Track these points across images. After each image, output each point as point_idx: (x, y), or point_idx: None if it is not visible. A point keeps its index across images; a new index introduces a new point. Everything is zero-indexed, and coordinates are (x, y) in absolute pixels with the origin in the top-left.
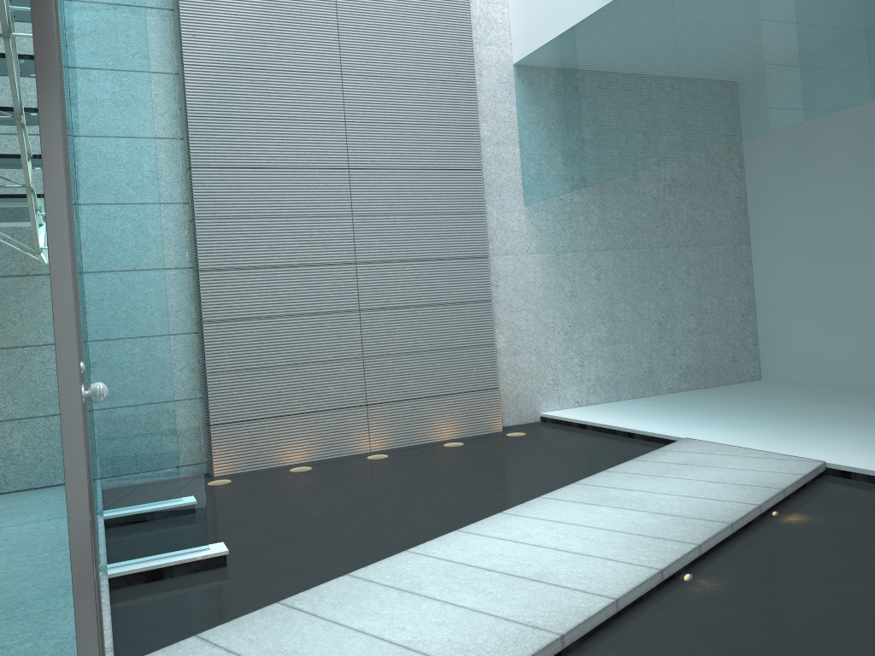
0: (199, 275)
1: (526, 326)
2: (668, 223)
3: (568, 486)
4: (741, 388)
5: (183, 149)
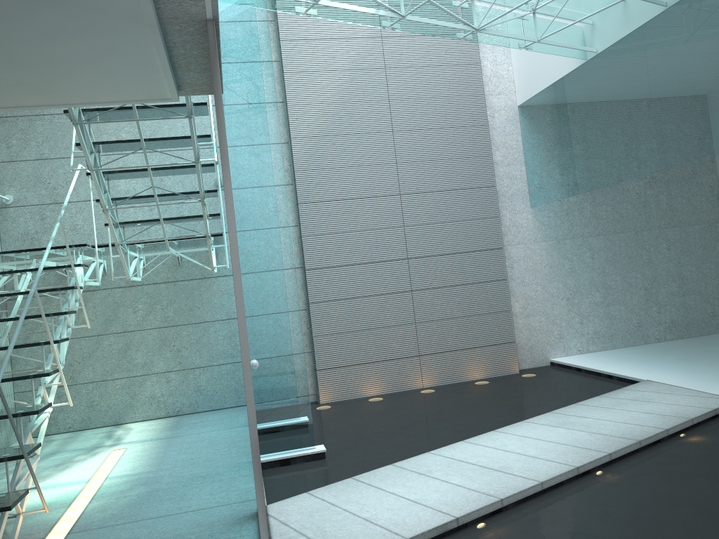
0: (306, 273)
1: (536, 296)
2: (650, 211)
3: (544, 414)
4: (717, 337)
5: (292, 191)
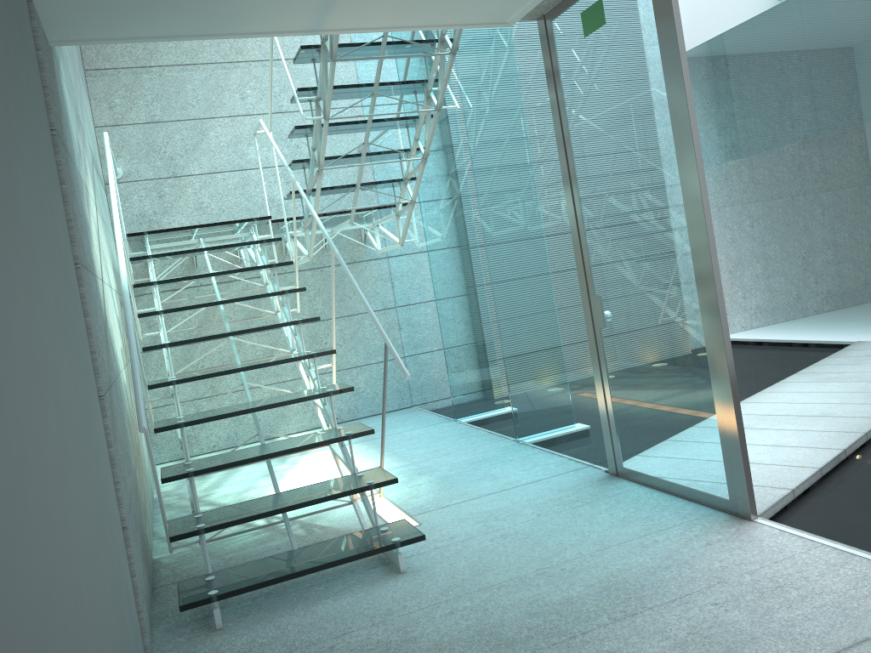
0: None
1: None
2: (804, 174)
3: (793, 375)
4: None
5: None
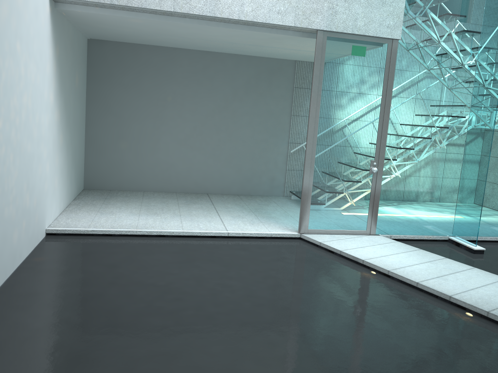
0: None
1: None
2: None
3: None
4: None
5: None
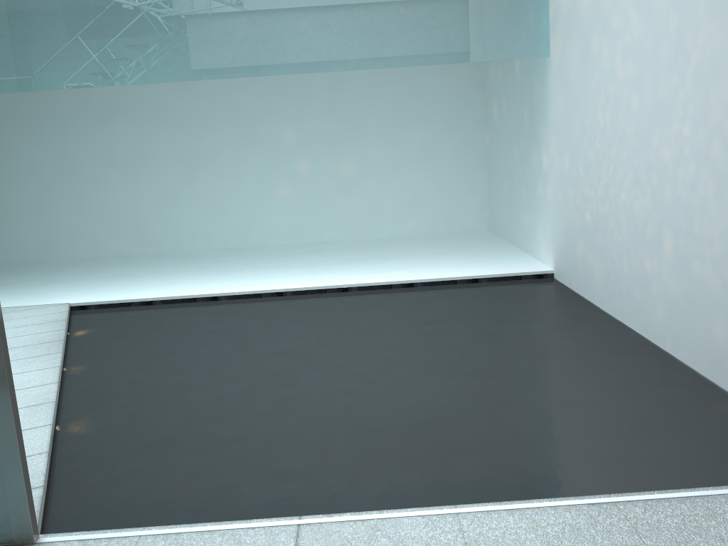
0: None
1: None
2: None
3: None
4: None
5: None
